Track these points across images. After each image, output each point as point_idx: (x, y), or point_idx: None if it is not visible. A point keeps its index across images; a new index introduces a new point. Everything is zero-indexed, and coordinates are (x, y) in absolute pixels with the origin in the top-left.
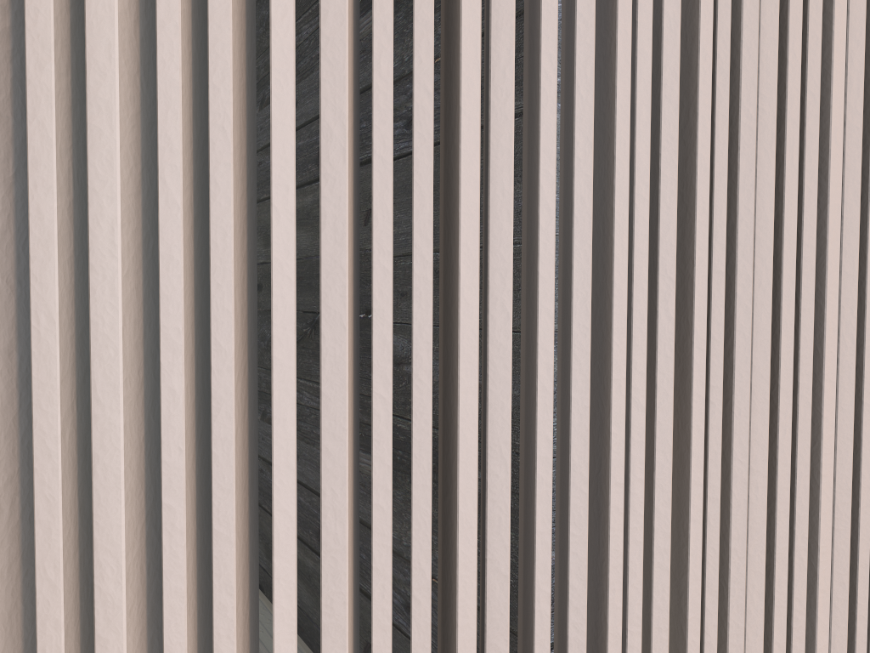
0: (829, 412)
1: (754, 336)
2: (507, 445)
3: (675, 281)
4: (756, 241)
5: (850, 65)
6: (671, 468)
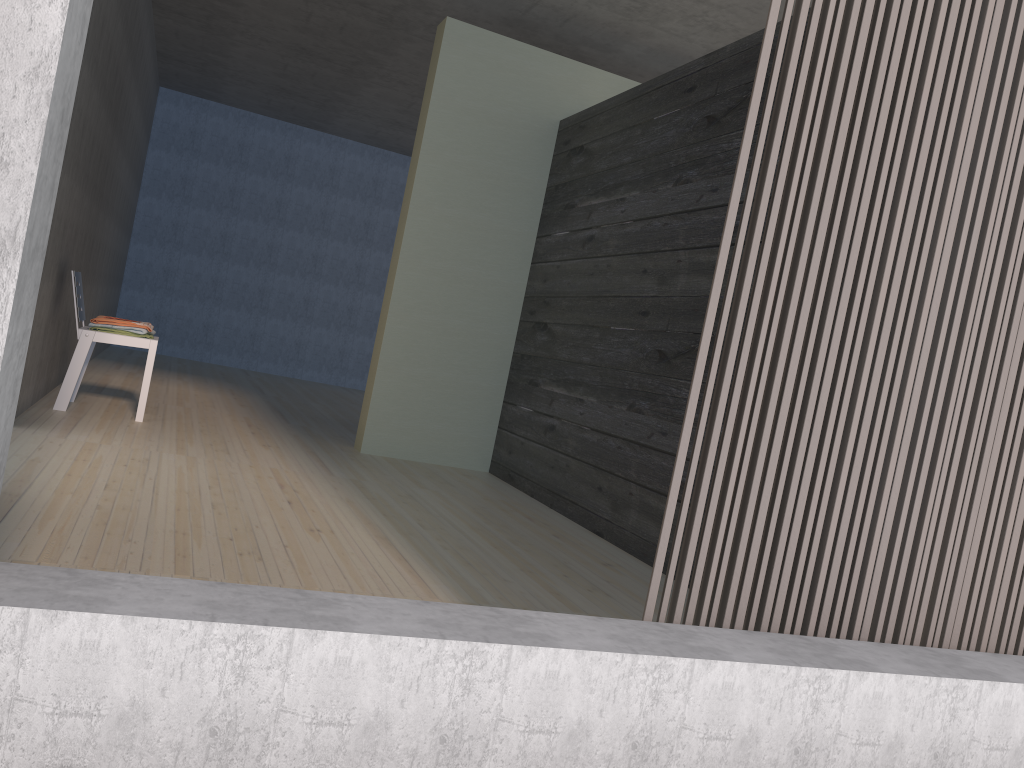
0: None
1: (1016, 338)
2: (929, 345)
3: (991, 310)
4: (1023, 304)
5: None
6: (977, 373)
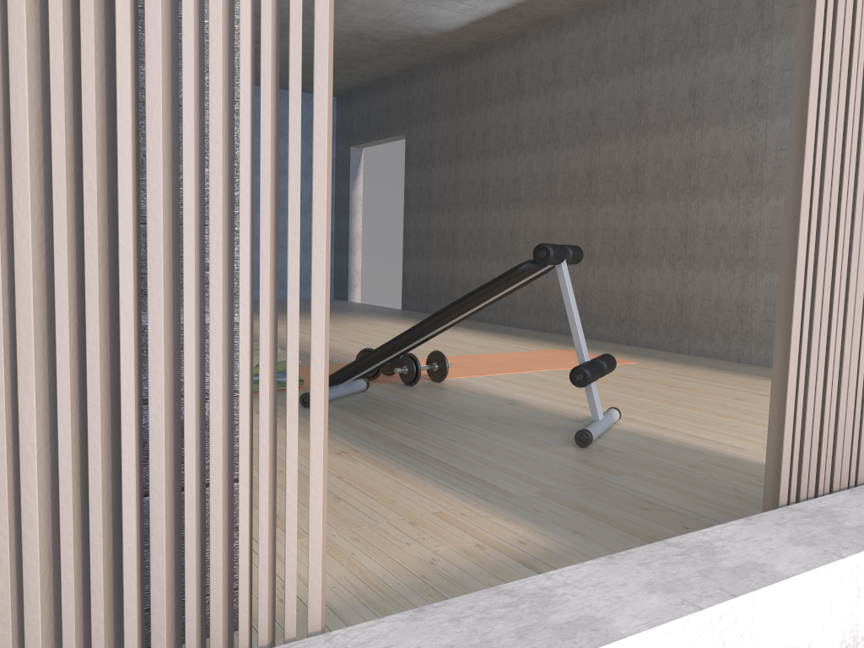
0: (123, 52)
1: None
2: None
3: None
4: None
5: None
6: None
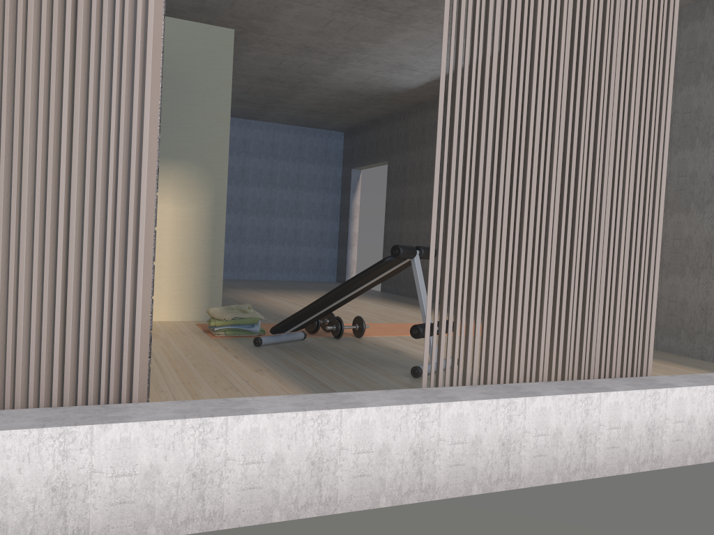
0: (62, 173)
1: (23, 143)
2: None
3: None
4: (25, 114)
5: (77, 60)
6: None
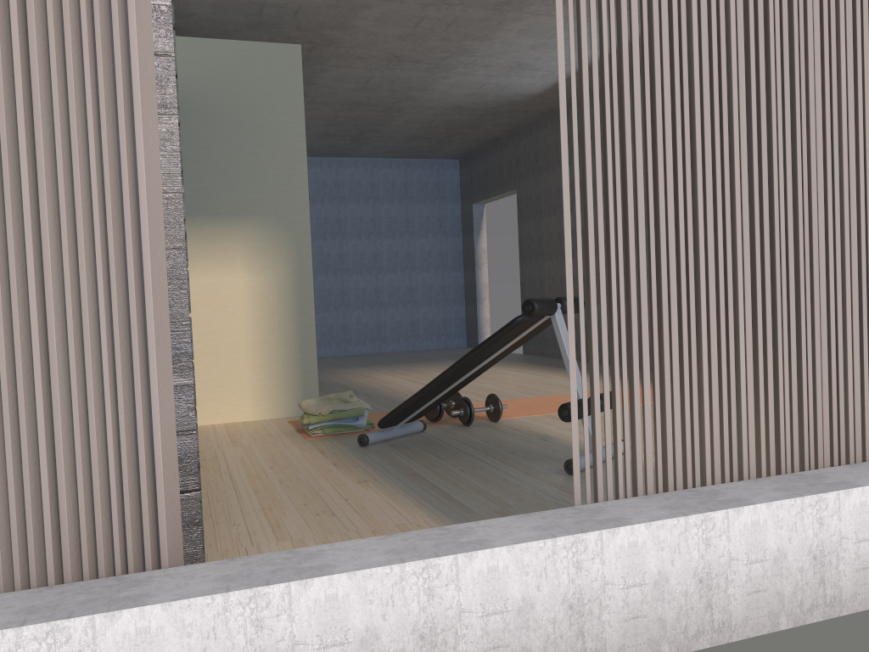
0: (29, 256)
1: None
2: None
3: None
4: None
5: (33, 95)
6: None
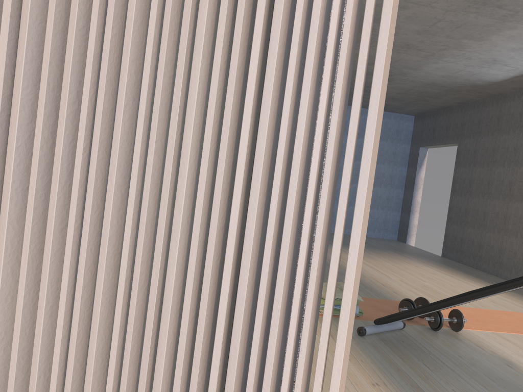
0: (229, 251)
1: (175, 201)
2: (5, 224)
3: (115, 167)
4: (181, 154)
5: (268, 65)
6: (105, 256)
